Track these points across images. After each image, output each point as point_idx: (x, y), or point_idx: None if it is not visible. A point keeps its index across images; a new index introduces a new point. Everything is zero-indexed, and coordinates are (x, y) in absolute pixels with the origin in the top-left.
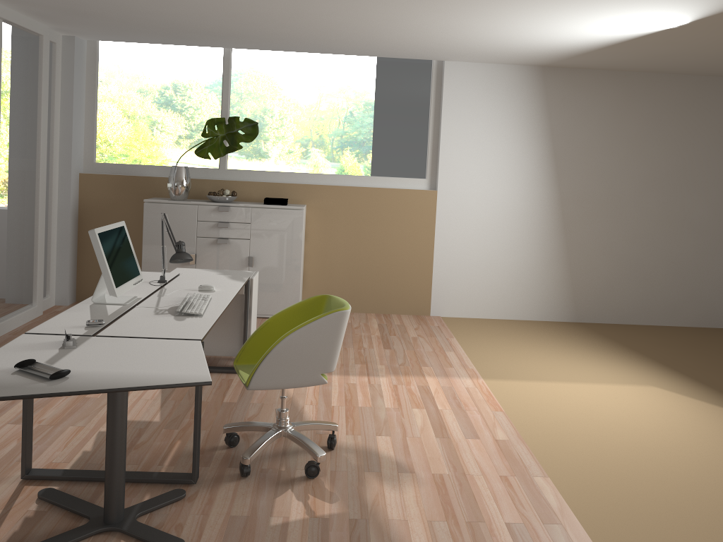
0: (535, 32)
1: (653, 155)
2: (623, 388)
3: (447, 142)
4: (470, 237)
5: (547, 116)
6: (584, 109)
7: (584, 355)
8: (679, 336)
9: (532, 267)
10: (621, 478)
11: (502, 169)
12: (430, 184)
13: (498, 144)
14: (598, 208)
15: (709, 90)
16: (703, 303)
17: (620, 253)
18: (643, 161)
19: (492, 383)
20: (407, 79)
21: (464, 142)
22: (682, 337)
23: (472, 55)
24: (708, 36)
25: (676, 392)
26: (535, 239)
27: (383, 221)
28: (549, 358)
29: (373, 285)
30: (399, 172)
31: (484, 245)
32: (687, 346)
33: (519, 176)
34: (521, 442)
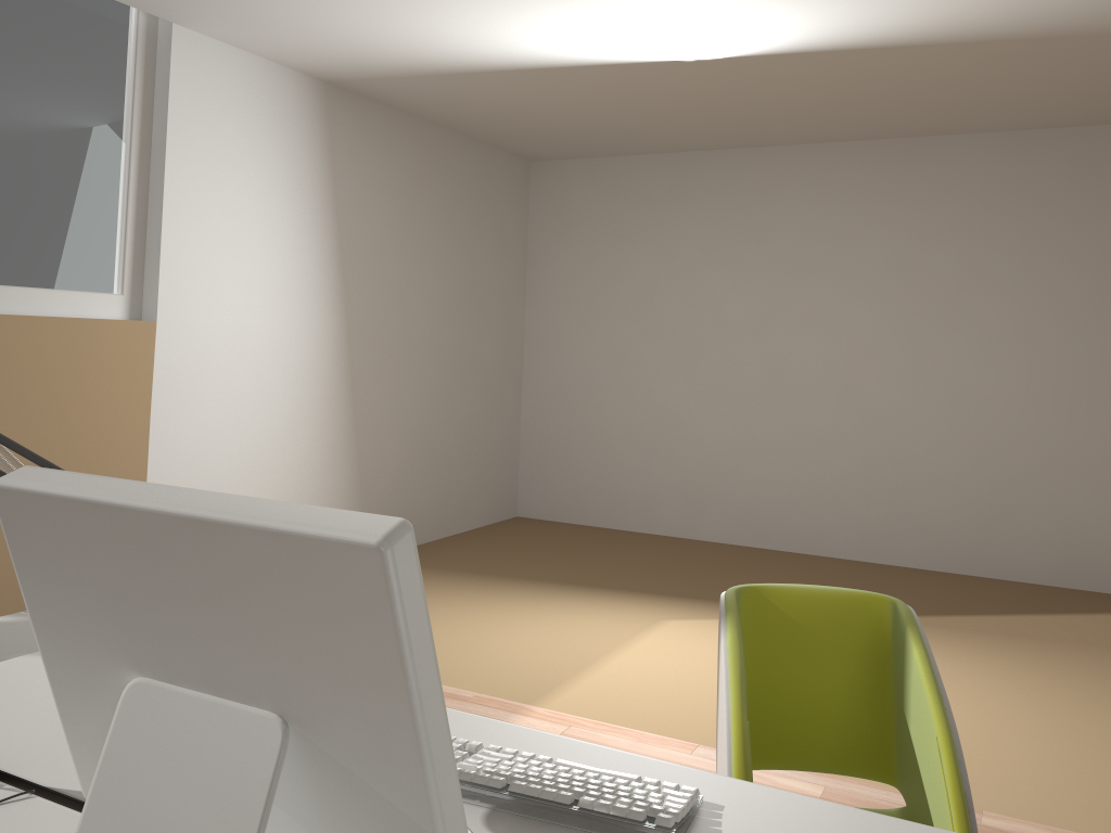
0: (517, 12)
1: (447, 261)
2: (661, 636)
3: (177, 209)
4: (216, 424)
5: (332, 179)
6: (376, 174)
7: (509, 607)
8: (507, 544)
9: (310, 471)
10: (986, 760)
11: (269, 275)
12: (130, 307)
13: (264, 223)
14: (392, 350)
15: (494, 169)
16: (490, 487)
17: (415, 424)
18: (437, 271)
19: (562, 706)
20: (80, 44)
21: (207, 213)
22: (511, 544)
23: (271, 26)
24: (674, 85)
25: (696, 617)
26: (315, 415)
27: (34, 405)
28: (496, 630)
29: (6, 585)
30: (61, 276)
31: (238, 439)
32: (544, 553)
33: (294, 290)
34: (840, 781)
